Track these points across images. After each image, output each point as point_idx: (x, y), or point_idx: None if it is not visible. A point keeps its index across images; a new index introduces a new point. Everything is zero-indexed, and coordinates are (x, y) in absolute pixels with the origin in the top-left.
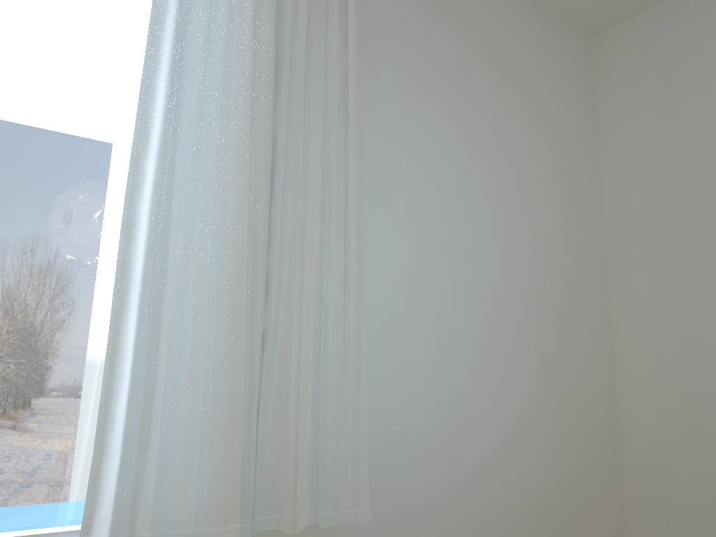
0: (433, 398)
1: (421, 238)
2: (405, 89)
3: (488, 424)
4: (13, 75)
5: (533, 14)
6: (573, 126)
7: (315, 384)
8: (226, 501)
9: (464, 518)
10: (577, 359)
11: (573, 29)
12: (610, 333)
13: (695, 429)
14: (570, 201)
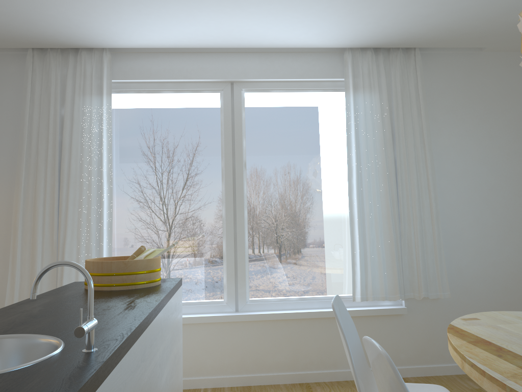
0: (478, 252)
1: (466, 185)
2: (451, 122)
3: (509, 262)
4: (308, 159)
5: None
6: None
7: (422, 250)
8: (394, 288)
9: (498, 300)
10: None
11: None
12: None
13: None
14: None
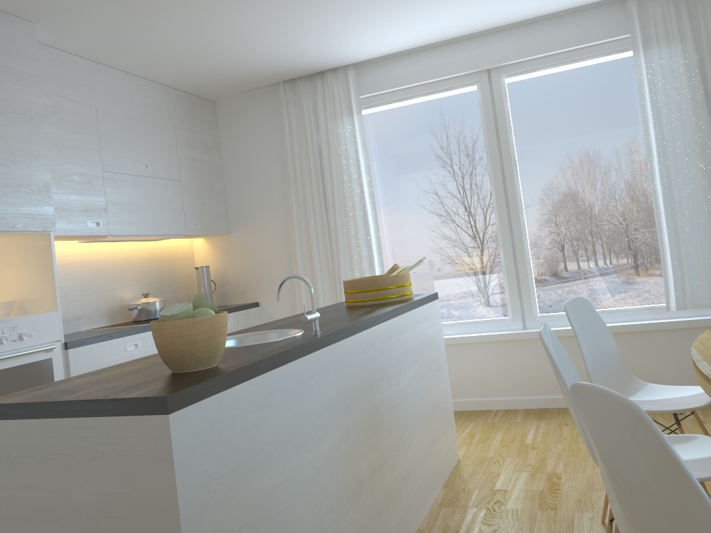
0: None
1: None
2: None
3: None
4: (594, 144)
5: None
6: None
7: None
8: None
9: None
10: None
11: None
12: None
13: None
14: None
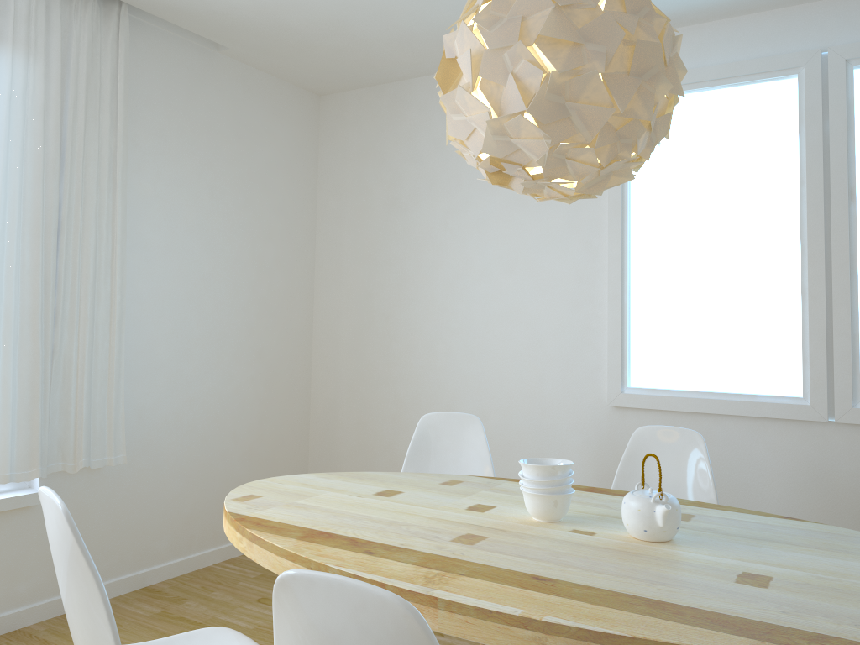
0: (173, 381)
1: (170, 269)
2: (161, 155)
3: (213, 397)
4: None
5: (271, 82)
6: (296, 173)
7: (89, 379)
8: (30, 455)
9: (192, 458)
10: (283, 348)
11: (304, 92)
12: (311, 328)
13: (354, 393)
14: (289, 232)
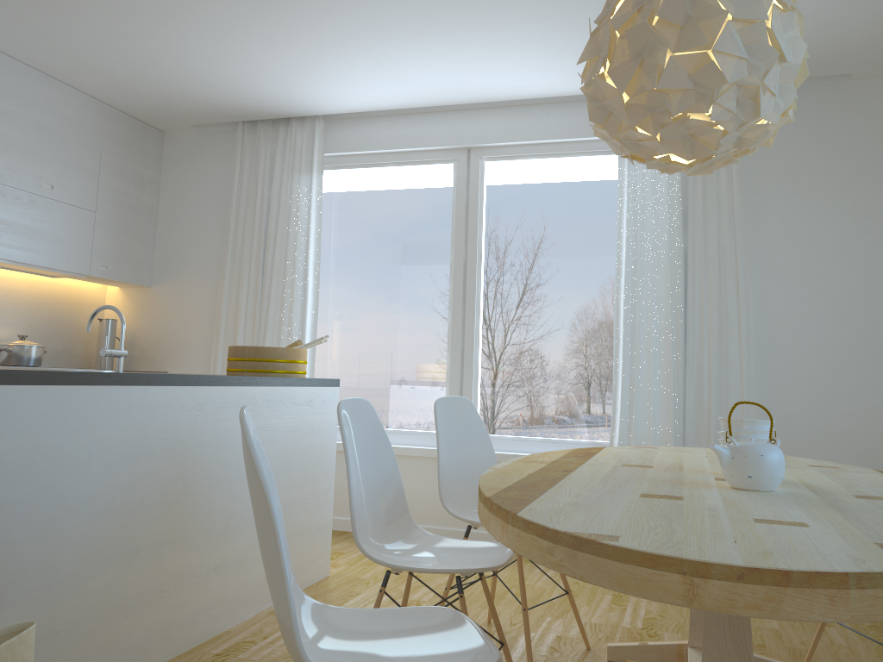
0: (820, 394)
1: (807, 291)
2: (788, 193)
3: (876, 414)
4: (567, 250)
5: None
6: None
7: (717, 383)
8: (667, 433)
9: None
10: None
11: None
12: None
13: None
14: None
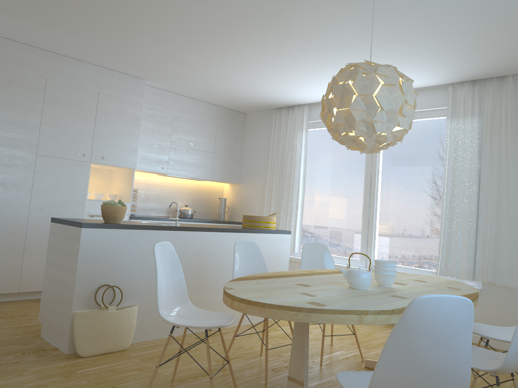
0: None
1: None
2: None
3: None
4: (421, 168)
5: None
6: None
7: (493, 244)
8: (463, 270)
9: None
10: None
11: None
12: None
13: None
14: None
